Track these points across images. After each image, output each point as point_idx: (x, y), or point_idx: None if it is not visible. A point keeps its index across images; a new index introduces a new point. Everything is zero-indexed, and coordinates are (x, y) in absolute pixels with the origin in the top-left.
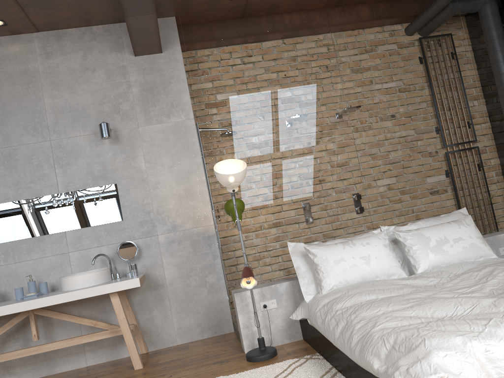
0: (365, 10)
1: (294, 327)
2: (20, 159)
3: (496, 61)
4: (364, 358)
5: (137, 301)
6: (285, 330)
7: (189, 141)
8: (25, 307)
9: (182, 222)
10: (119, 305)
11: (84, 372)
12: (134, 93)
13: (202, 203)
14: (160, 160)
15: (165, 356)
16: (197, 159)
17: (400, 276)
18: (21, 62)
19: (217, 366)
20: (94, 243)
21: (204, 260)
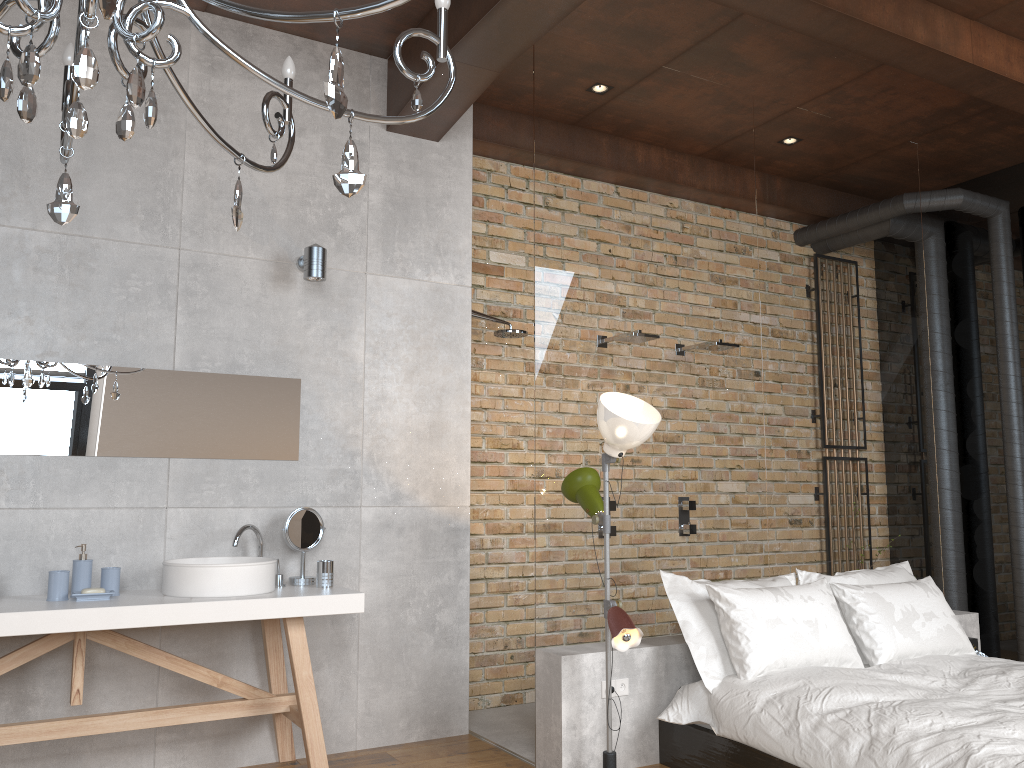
0: (807, 189)
1: (649, 738)
2: (103, 272)
3: (932, 329)
4: None
5: None
6: (633, 742)
7: (456, 329)
8: (107, 622)
9: (413, 490)
10: (304, 648)
11: None
12: (370, 202)
13: (456, 458)
14: (395, 353)
15: None
16: (462, 368)
17: (854, 666)
18: None
19: None
20: (228, 498)
21: (439, 575)
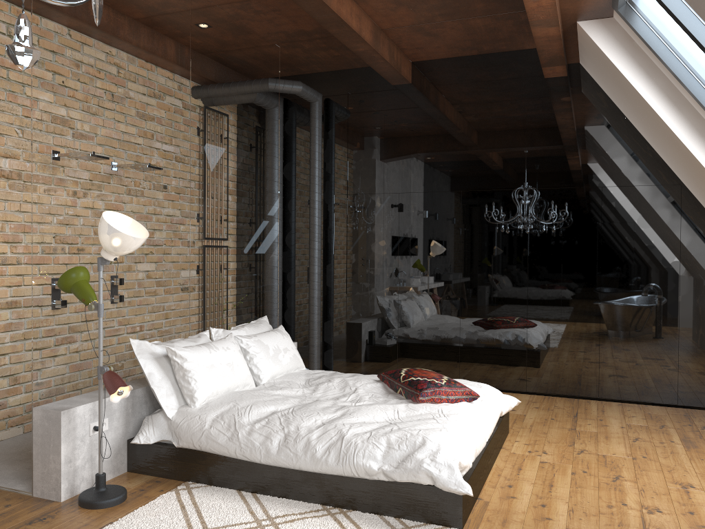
0: (221, 67)
1: (121, 456)
2: None
3: None
4: (355, 462)
5: None
6: (111, 462)
7: None
8: None
9: None
10: None
11: None
12: None
13: None
14: None
15: None
16: None
17: (251, 387)
18: None
19: (46, 526)
20: None
21: None
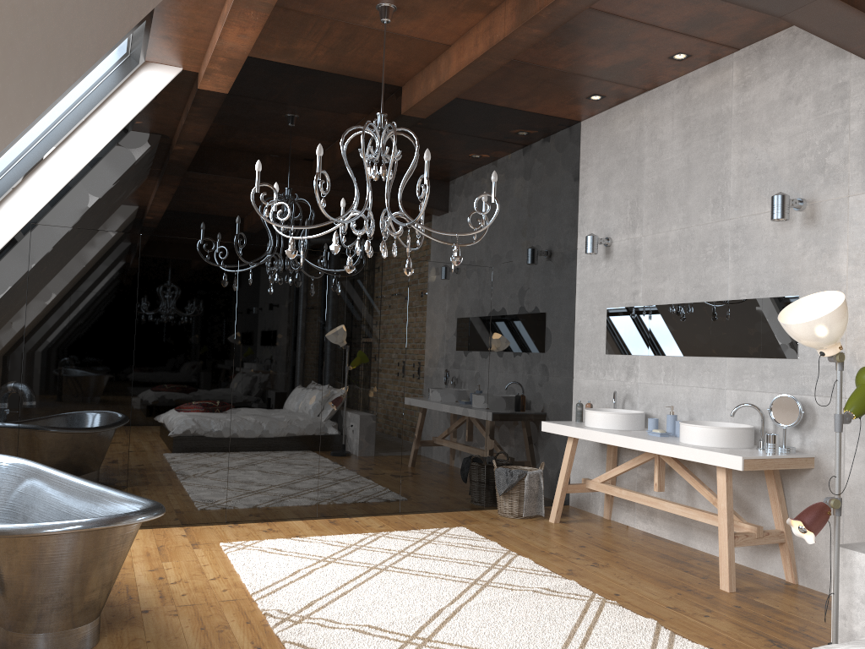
0: None
1: None
2: (695, 246)
3: None
4: None
5: (796, 497)
6: None
7: None
8: (628, 444)
9: None
10: (723, 488)
11: (698, 561)
12: (851, 132)
13: None
14: None
15: (783, 599)
16: None
17: None
18: (714, 103)
19: (756, 644)
20: (756, 385)
21: None
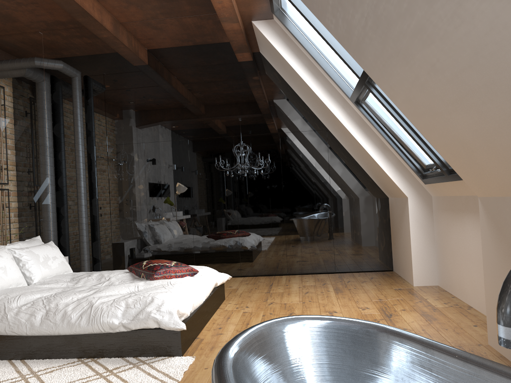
0: None
1: None
2: None
3: None
4: (101, 321)
5: None
6: None
7: None
8: None
9: None
10: None
11: None
12: None
13: None
14: None
15: None
16: None
17: (23, 286)
18: None
19: None
20: None
21: None
